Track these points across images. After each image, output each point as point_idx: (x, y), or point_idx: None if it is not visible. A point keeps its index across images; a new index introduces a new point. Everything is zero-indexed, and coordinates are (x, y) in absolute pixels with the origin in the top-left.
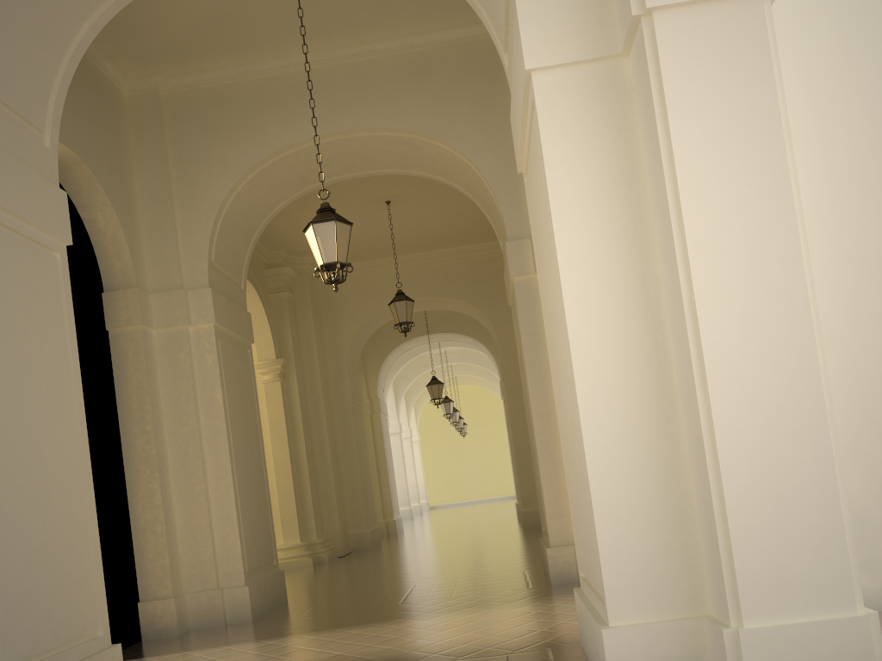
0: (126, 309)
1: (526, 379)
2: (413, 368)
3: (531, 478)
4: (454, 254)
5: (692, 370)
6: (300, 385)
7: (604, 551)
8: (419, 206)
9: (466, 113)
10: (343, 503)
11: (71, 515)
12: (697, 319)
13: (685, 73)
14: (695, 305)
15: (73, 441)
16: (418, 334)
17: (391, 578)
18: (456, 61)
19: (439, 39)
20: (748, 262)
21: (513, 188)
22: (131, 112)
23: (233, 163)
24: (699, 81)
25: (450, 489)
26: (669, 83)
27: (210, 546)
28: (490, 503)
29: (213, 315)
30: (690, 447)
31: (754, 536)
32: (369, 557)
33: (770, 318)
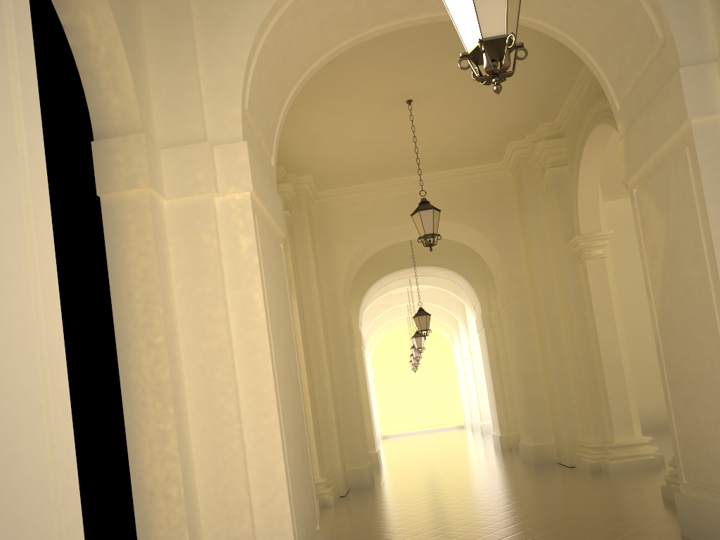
0: (126, 164)
1: (707, 268)
2: (374, 308)
3: (540, 411)
4: (455, 176)
5: None
6: (299, 311)
7: None
8: (439, 110)
9: None
10: (341, 437)
11: (10, 531)
12: None
13: None
14: None
15: (22, 325)
16: (398, 268)
17: (451, 539)
18: None
19: None
20: None
21: None
22: None
23: None
24: None
25: (396, 419)
26: None
27: (247, 515)
28: (441, 433)
29: (249, 180)
30: None
31: None
32: (378, 498)
33: None
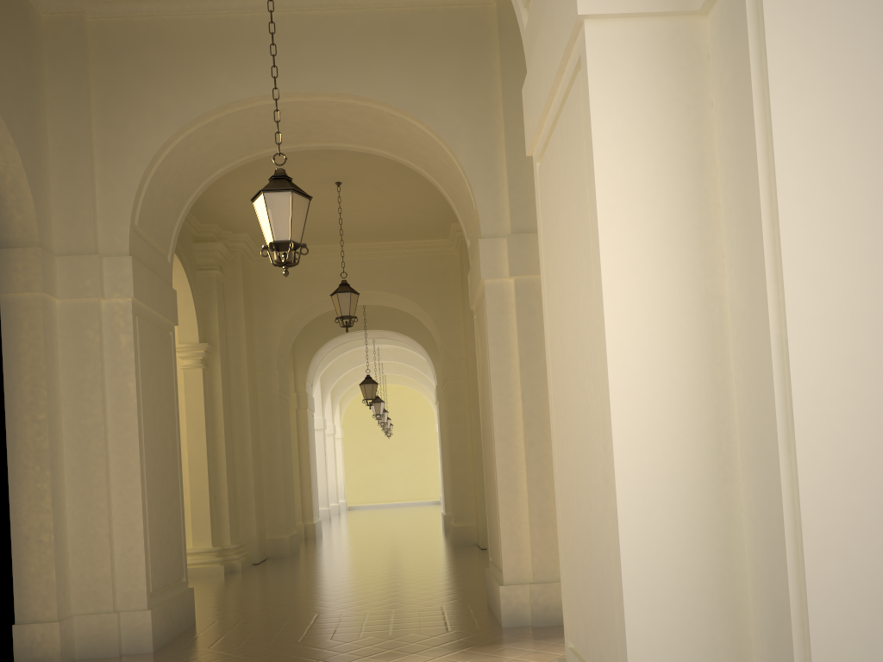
0: (24, 271)
1: (490, 394)
2: (342, 363)
3: (465, 492)
4: (402, 248)
5: (776, 425)
6: (224, 373)
7: (633, 643)
8: (371, 192)
9: (445, 89)
10: (262, 505)
11: None
12: (787, 360)
13: (794, 39)
14: (787, 341)
15: None
16: (353, 328)
17: (315, 600)
18: (438, 29)
19: (421, 1)
20: (857, 292)
21: (492, 179)
22: (48, 37)
23: (170, 114)
24: (812, 52)
25: (369, 489)
26: (774, 50)
27: (108, 560)
28: (411, 508)
29: (131, 289)
30: (752, 519)
31: (840, 646)
32: (287, 567)
33: (878, 366)
